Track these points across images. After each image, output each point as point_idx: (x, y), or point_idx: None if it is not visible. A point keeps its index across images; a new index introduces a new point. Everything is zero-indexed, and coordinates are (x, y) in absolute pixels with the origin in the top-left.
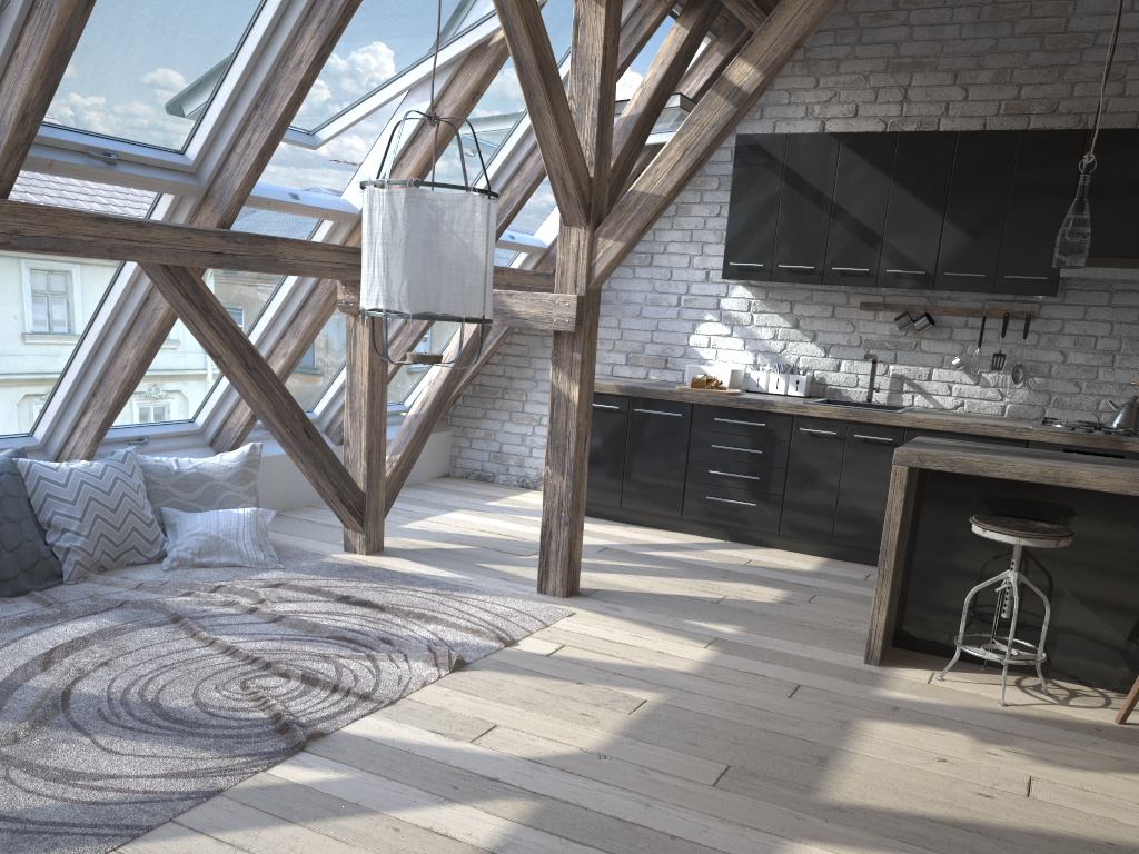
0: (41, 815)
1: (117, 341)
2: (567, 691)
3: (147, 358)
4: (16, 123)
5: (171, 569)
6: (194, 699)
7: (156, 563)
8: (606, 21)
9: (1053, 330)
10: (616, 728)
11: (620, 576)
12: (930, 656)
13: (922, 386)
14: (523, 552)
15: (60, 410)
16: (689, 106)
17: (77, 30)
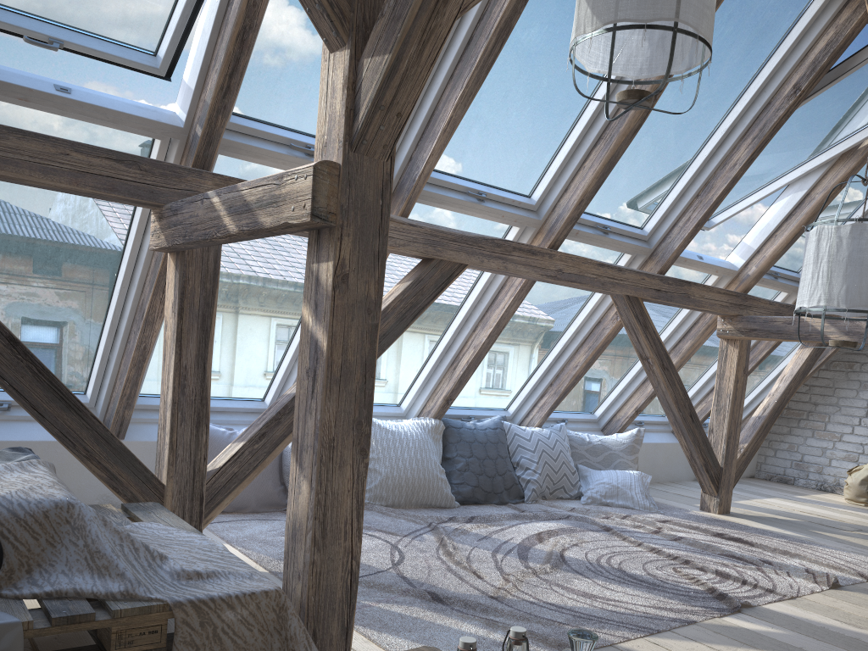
0: (585, 611)
1: (573, 350)
2: None
3: (591, 361)
4: (575, 206)
5: (586, 504)
6: (645, 572)
7: (574, 499)
8: None
9: None
10: None
11: None
12: None
13: None
14: (845, 528)
15: (528, 394)
16: None
17: (623, 149)
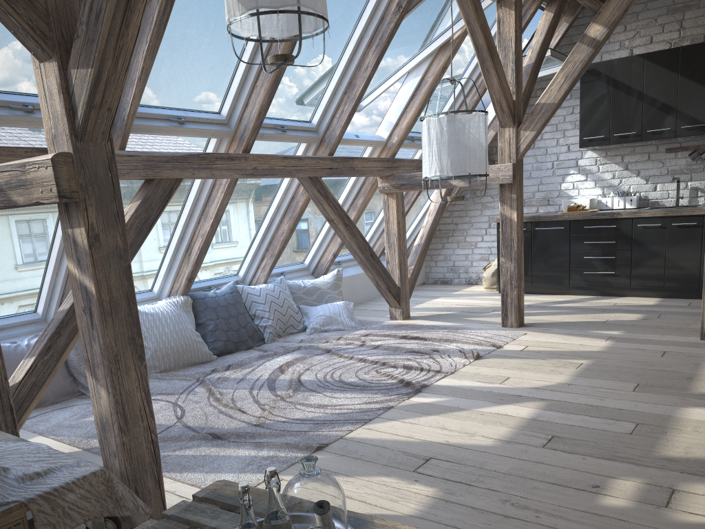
0: (321, 418)
1: (278, 221)
2: (538, 362)
3: (293, 227)
4: (256, 117)
5: (311, 334)
6: (357, 378)
7: (301, 332)
8: (515, 17)
9: None
10: (571, 374)
11: (543, 316)
12: None
13: None
14: (484, 311)
15: (251, 260)
16: (555, 54)
17: (283, 69)
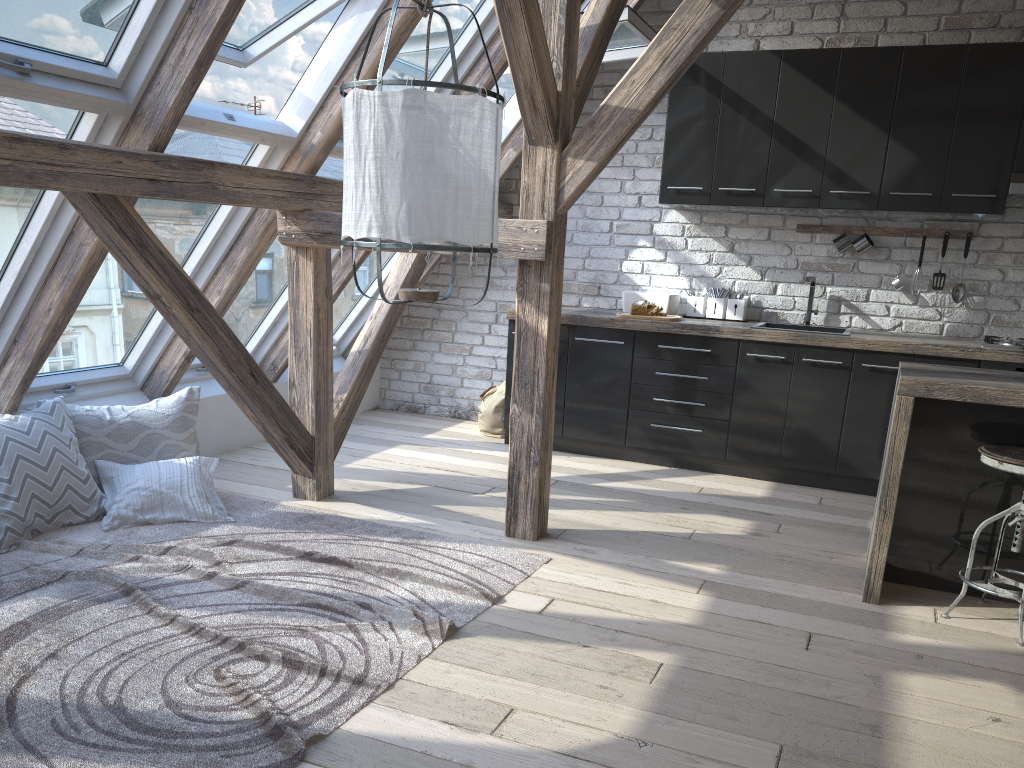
0: None
1: (38, 282)
2: (575, 657)
3: (74, 300)
4: None
5: (112, 529)
6: (163, 698)
7: (94, 522)
8: None
9: (993, 249)
10: (644, 703)
11: (582, 512)
12: (922, 589)
13: (860, 307)
14: (476, 489)
15: None
16: (635, 20)
17: None
